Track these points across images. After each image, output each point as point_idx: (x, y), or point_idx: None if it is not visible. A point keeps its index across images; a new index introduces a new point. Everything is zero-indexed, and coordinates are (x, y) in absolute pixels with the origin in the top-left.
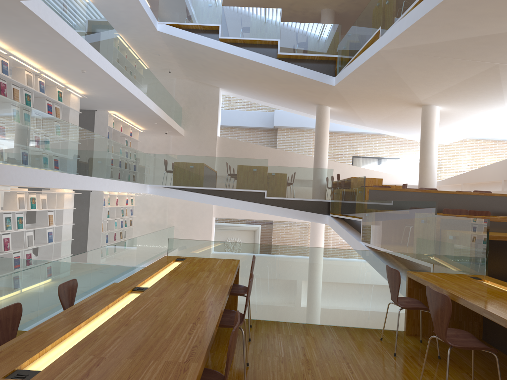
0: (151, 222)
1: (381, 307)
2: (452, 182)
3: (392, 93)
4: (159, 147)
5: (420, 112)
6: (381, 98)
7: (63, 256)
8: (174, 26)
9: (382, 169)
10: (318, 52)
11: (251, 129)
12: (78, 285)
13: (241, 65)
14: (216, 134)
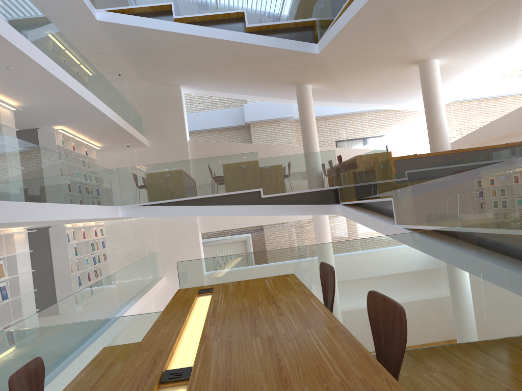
0: (129, 252)
1: (515, 303)
2: (457, 146)
3: (386, 51)
4: (122, 164)
5: (415, 71)
6: (372, 61)
7: (26, 313)
8: (117, 12)
9: (376, 147)
10: (293, 17)
11: (224, 126)
12: (48, 361)
13: (204, 48)
14: (185, 138)
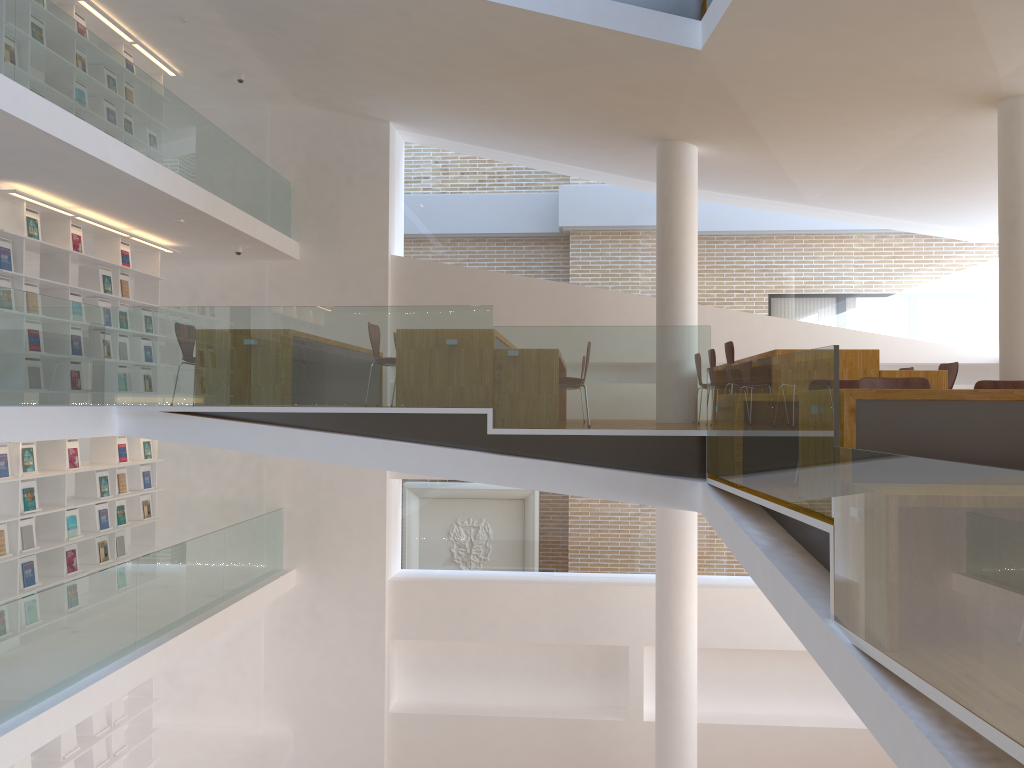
0: (224, 500)
1: None
2: None
3: (903, 57)
4: (235, 293)
5: (987, 129)
6: (860, 87)
7: None
8: None
9: (857, 324)
10: None
11: (485, 231)
12: None
13: (406, 18)
14: (385, 249)
